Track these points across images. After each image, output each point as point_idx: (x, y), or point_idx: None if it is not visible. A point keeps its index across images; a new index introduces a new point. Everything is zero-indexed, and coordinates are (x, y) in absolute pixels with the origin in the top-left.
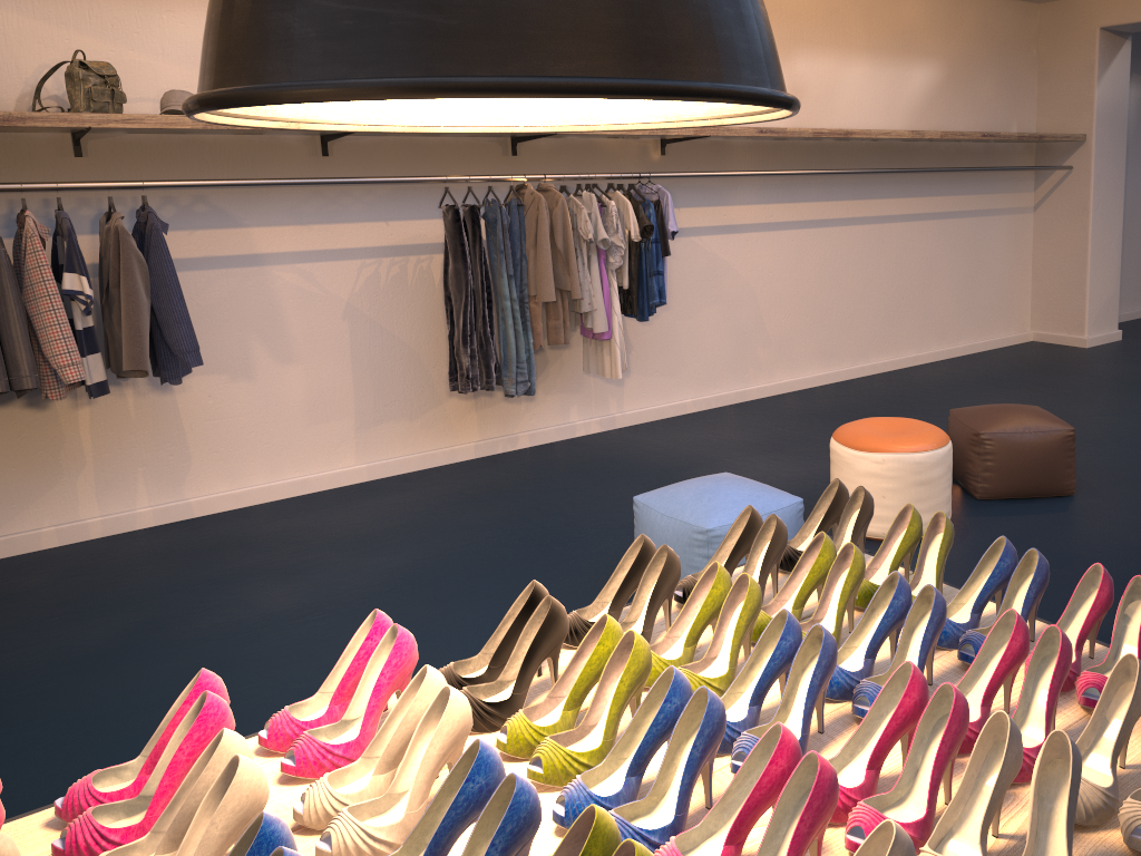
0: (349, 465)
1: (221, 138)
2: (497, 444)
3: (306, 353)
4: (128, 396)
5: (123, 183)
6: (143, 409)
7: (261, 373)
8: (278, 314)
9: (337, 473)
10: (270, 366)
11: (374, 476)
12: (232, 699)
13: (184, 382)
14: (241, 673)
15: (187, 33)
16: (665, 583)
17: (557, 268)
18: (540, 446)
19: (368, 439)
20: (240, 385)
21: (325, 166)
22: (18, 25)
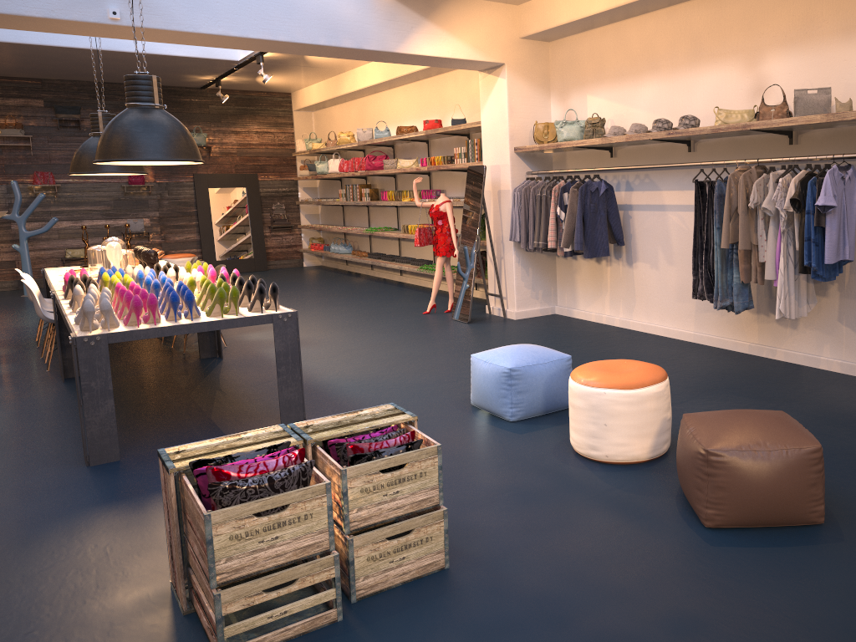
0: (691, 330)
1: (655, 145)
2: (762, 350)
3: (678, 261)
4: (620, 265)
5: (589, 169)
6: (623, 273)
7: (660, 267)
8: (668, 238)
9: (680, 331)
10: (664, 264)
11: (696, 341)
12: (442, 354)
13: (636, 264)
14: (461, 353)
15: (648, 95)
16: (235, 285)
17: (749, 226)
18: (787, 363)
19: (700, 319)
20: (653, 271)
21: (693, 157)
22: (604, 104)
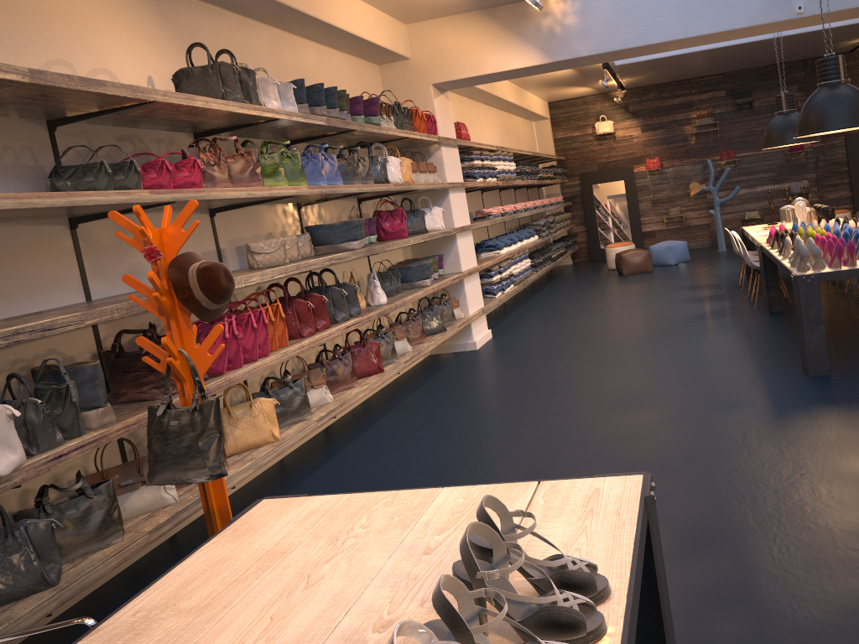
0: None
1: None
2: None
3: None
4: None
5: None
6: None
7: None
8: None
9: None
10: None
11: None
12: None
13: None
14: None
15: None
16: None
17: None
18: None
19: None
20: None
21: None
22: None
